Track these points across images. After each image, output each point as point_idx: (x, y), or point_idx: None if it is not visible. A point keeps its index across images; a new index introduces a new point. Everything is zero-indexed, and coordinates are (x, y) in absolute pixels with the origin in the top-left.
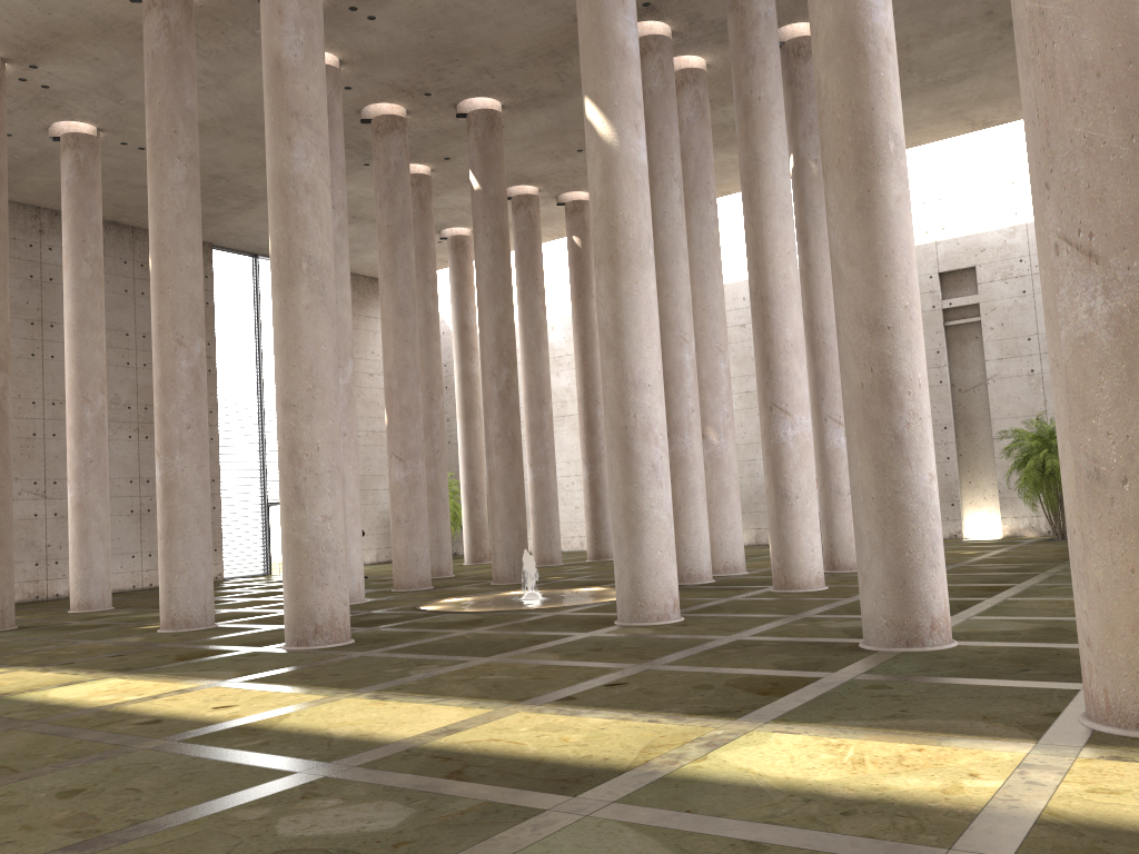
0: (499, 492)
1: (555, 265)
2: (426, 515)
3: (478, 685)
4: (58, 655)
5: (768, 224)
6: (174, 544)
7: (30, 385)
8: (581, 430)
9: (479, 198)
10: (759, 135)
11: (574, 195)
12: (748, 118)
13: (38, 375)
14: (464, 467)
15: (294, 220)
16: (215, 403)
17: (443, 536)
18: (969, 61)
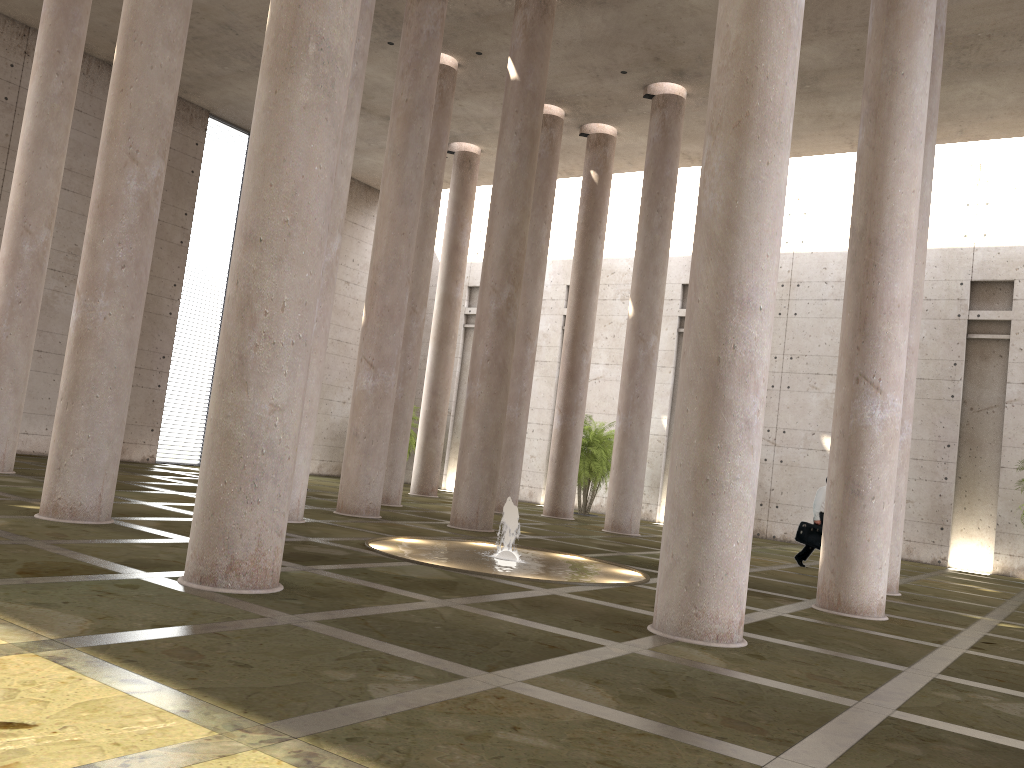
0: (477, 423)
1: (556, 206)
2: (388, 434)
3: (505, 764)
4: None
5: (894, 150)
6: (75, 409)
7: None
8: (561, 376)
9: (515, 89)
10: (902, 39)
11: (600, 128)
12: (891, 16)
13: None
14: (428, 393)
15: None
16: (181, 277)
17: (398, 461)
18: None
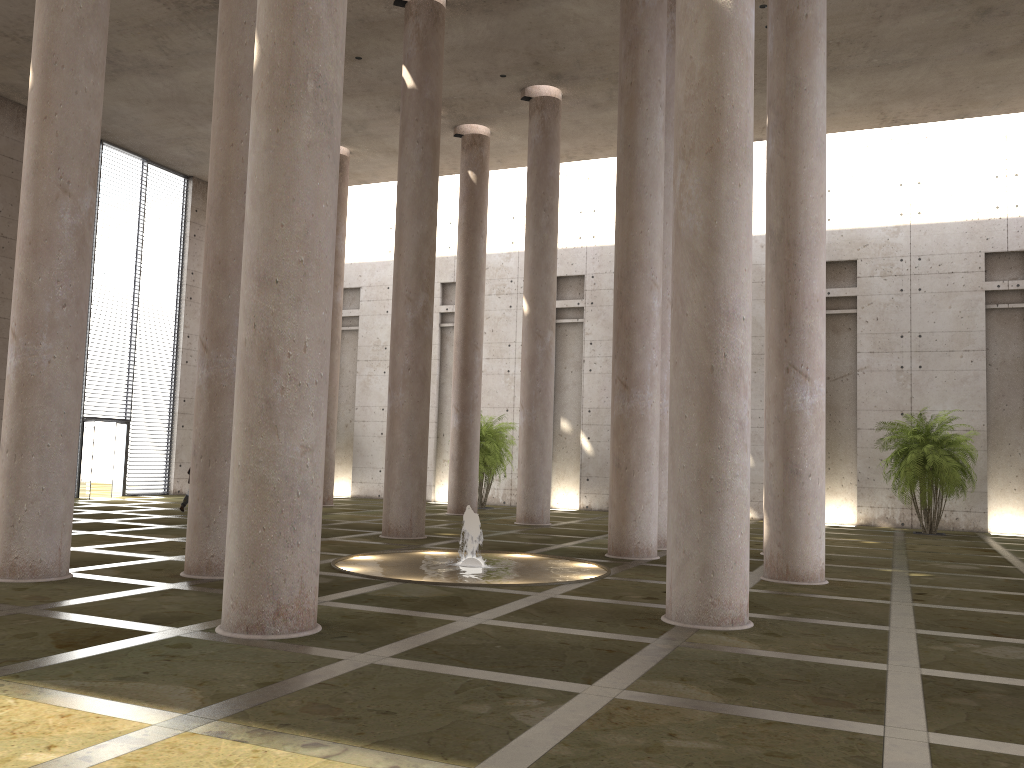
0: (403, 432)
1: None
2: None
3: None
4: None
5: (803, 159)
6: (25, 461)
7: None
8: (455, 375)
9: (413, 98)
10: (802, 57)
11: (473, 128)
12: (790, 36)
13: None
14: None
15: (301, 19)
16: None
17: None
18: (923, 47)
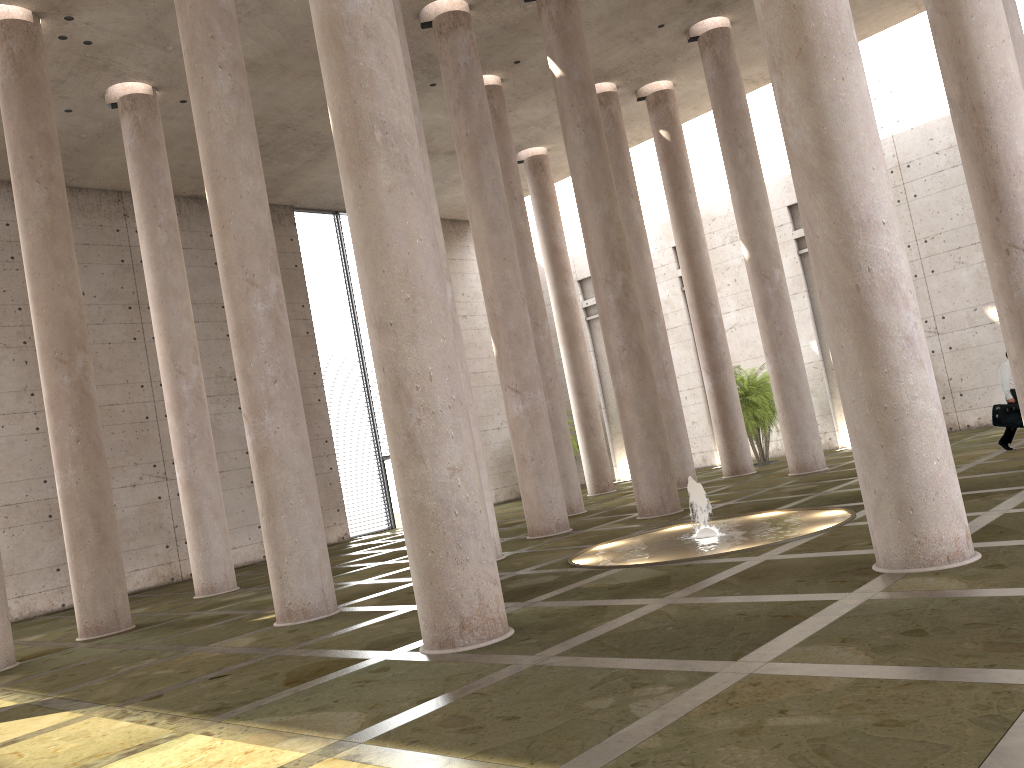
0: (633, 413)
1: (636, 175)
2: (553, 450)
3: (786, 750)
4: (151, 679)
5: (969, 7)
6: (277, 521)
7: (136, 369)
8: (697, 338)
9: (563, 85)
10: None
11: (654, 86)
12: None
13: (142, 358)
14: (574, 395)
15: (356, 77)
16: (317, 364)
17: (569, 470)
18: None
